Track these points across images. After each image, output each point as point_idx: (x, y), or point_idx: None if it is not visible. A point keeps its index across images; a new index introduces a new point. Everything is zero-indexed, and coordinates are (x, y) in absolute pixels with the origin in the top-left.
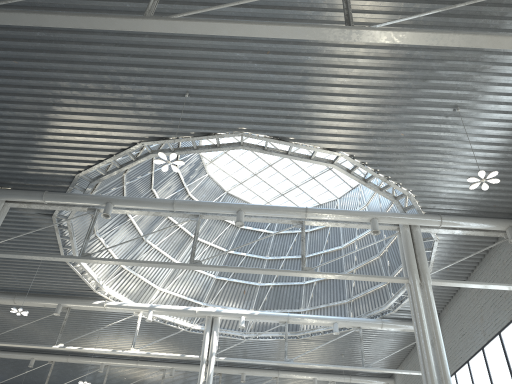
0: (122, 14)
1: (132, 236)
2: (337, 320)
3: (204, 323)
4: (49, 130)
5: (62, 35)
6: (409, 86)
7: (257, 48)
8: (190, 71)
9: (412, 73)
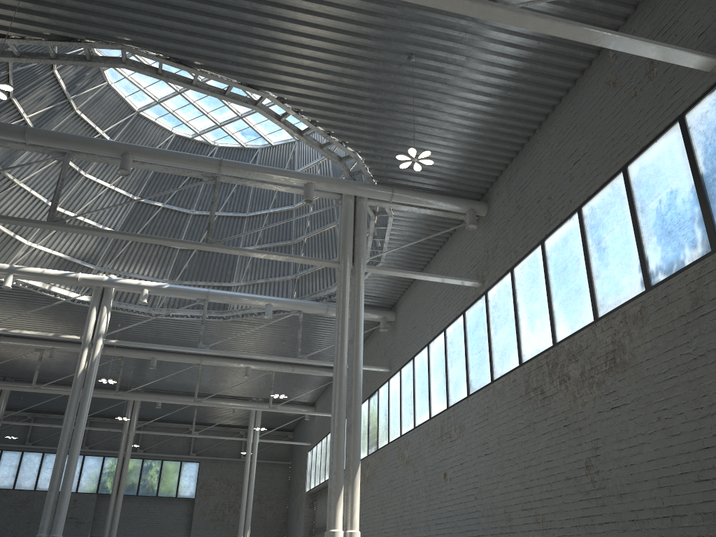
0: None
1: None
2: (271, 301)
3: None
4: None
5: None
6: (352, 18)
7: None
8: None
9: (355, 1)
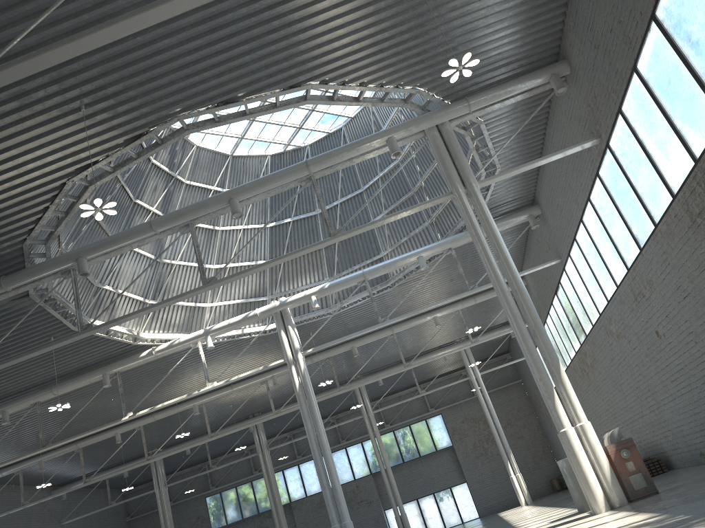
0: None
1: (143, 265)
2: (420, 253)
3: None
4: None
5: None
6: None
7: None
8: (68, 81)
9: None
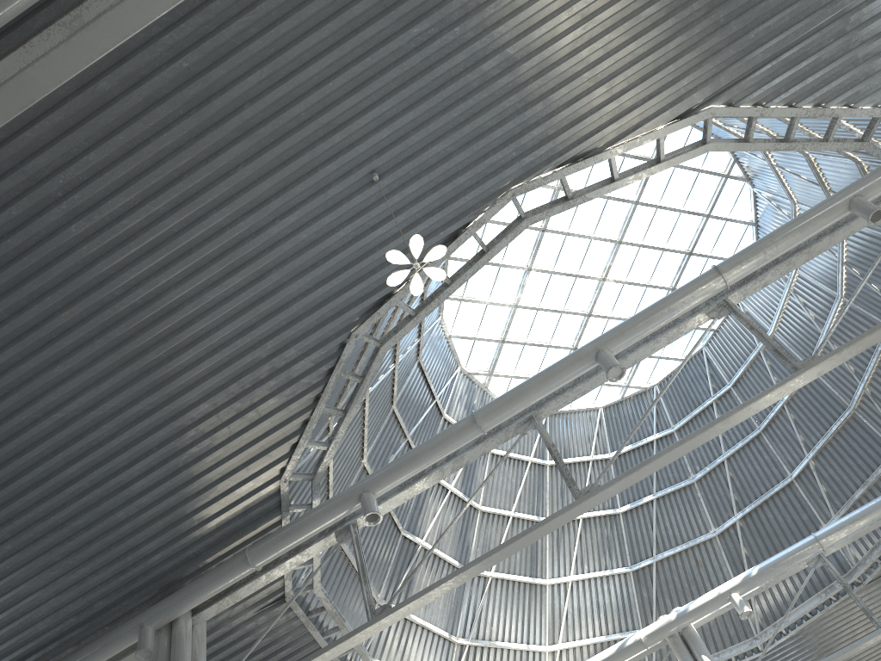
0: (185, 90)
1: (443, 576)
2: None
3: None
4: (190, 416)
5: (112, 204)
6: None
7: None
8: (355, 125)
9: None
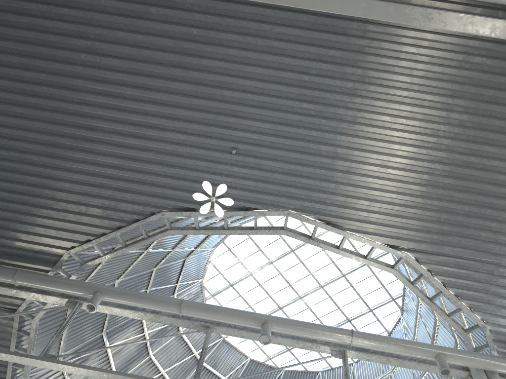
0: (185, 42)
1: None
2: None
3: None
4: (54, 183)
5: (109, 61)
6: (498, 169)
7: (328, 101)
8: (244, 122)
9: (505, 151)
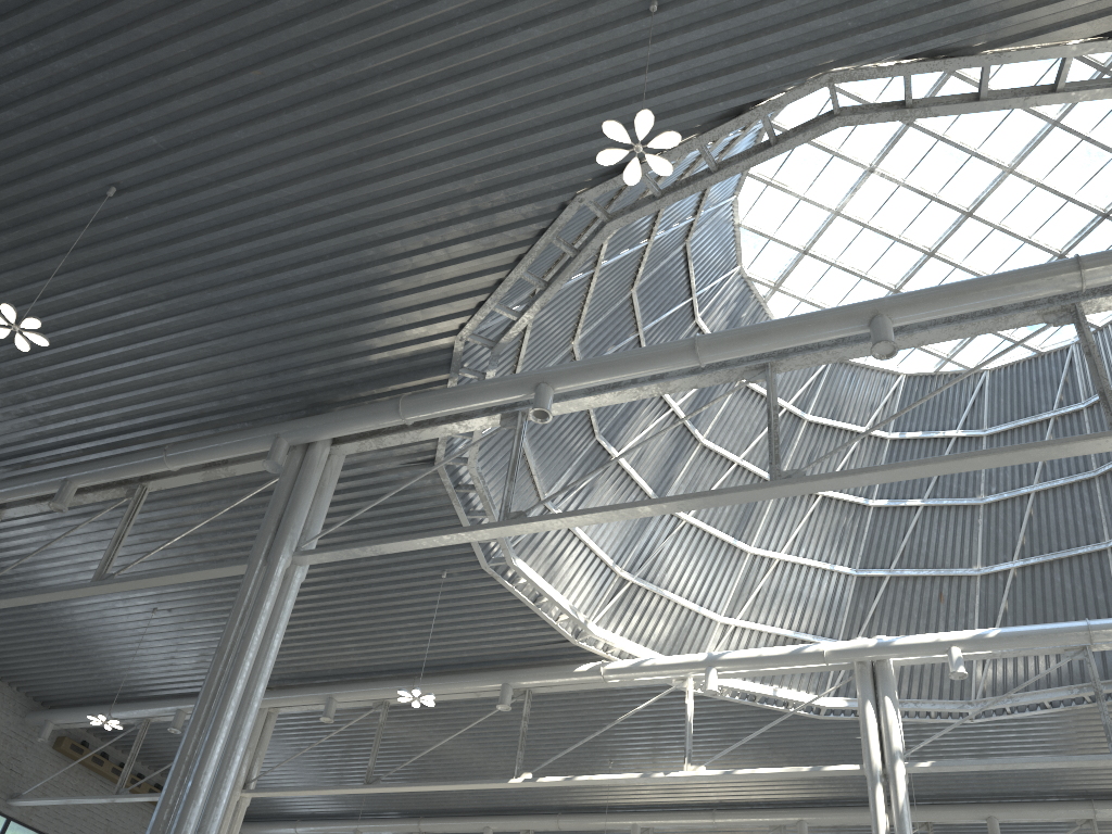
0: None
1: (629, 500)
2: None
3: (854, 691)
4: (370, 233)
5: None
6: None
7: None
8: None
9: None
